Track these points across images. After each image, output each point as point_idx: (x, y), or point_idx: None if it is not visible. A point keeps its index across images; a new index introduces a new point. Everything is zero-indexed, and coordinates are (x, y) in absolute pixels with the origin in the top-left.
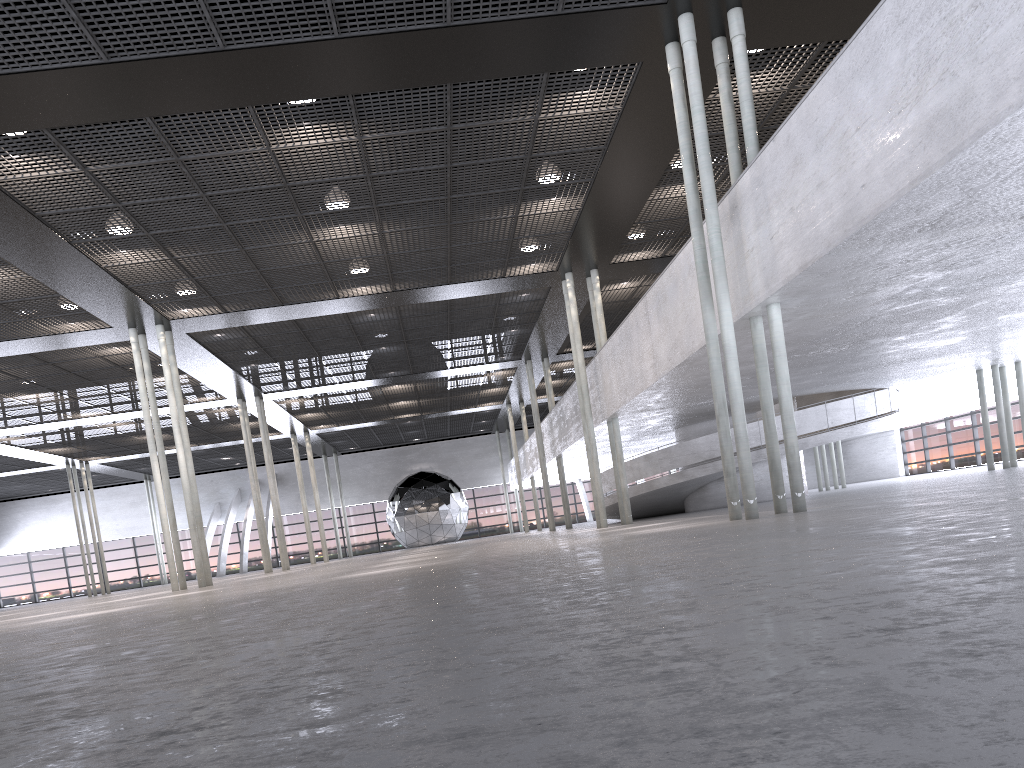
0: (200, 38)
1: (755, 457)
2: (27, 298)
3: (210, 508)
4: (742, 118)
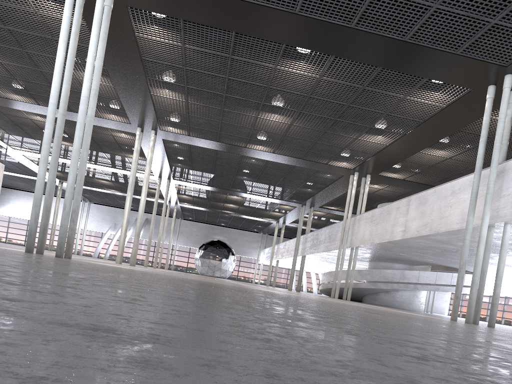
0: (289, 4)
1: (413, 287)
2: (102, 96)
3: (109, 224)
4: None
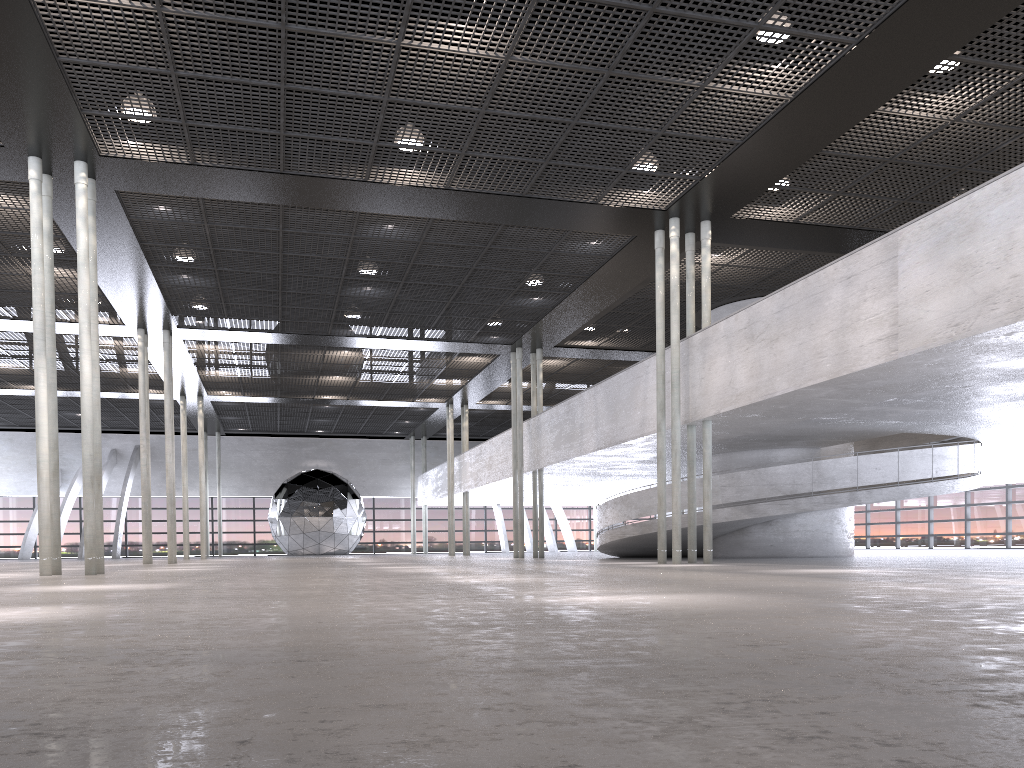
0: None
1: (848, 500)
2: None
3: None
4: None
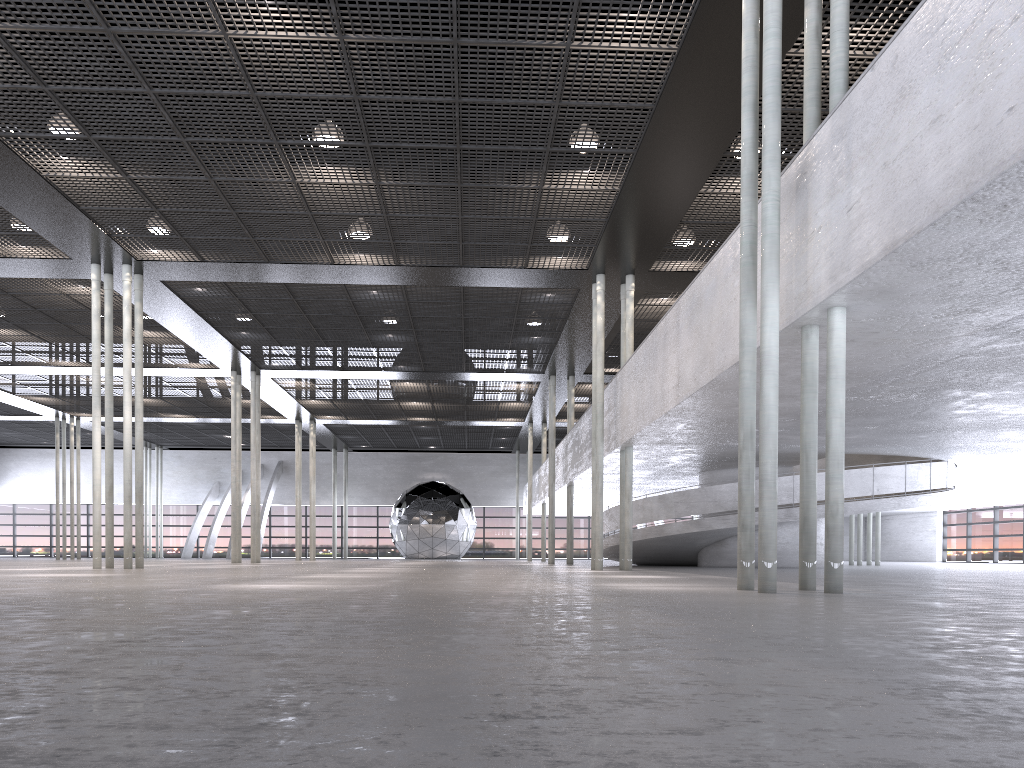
0: None
1: (784, 516)
2: None
3: (208, 486)
4: (831, 54)
